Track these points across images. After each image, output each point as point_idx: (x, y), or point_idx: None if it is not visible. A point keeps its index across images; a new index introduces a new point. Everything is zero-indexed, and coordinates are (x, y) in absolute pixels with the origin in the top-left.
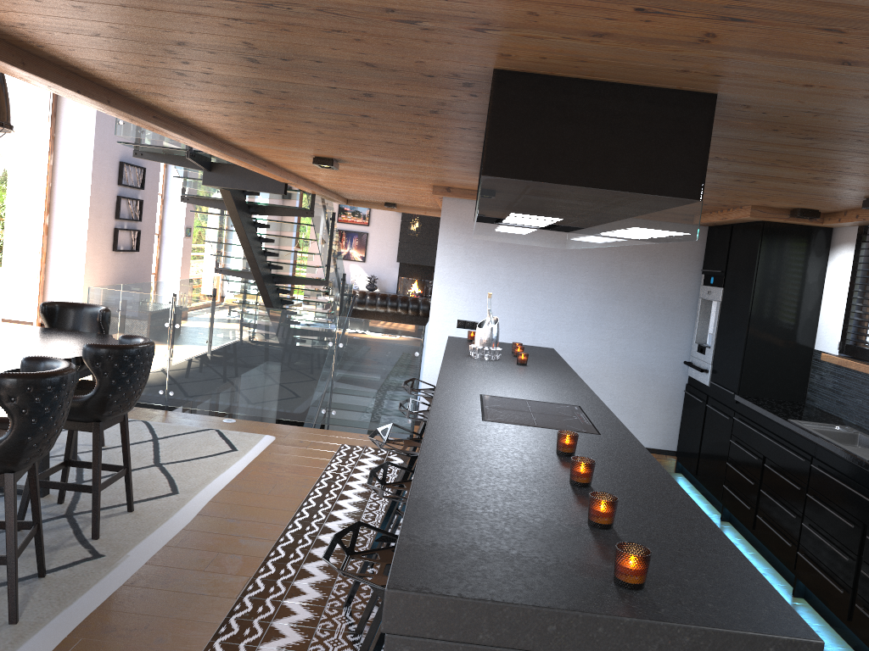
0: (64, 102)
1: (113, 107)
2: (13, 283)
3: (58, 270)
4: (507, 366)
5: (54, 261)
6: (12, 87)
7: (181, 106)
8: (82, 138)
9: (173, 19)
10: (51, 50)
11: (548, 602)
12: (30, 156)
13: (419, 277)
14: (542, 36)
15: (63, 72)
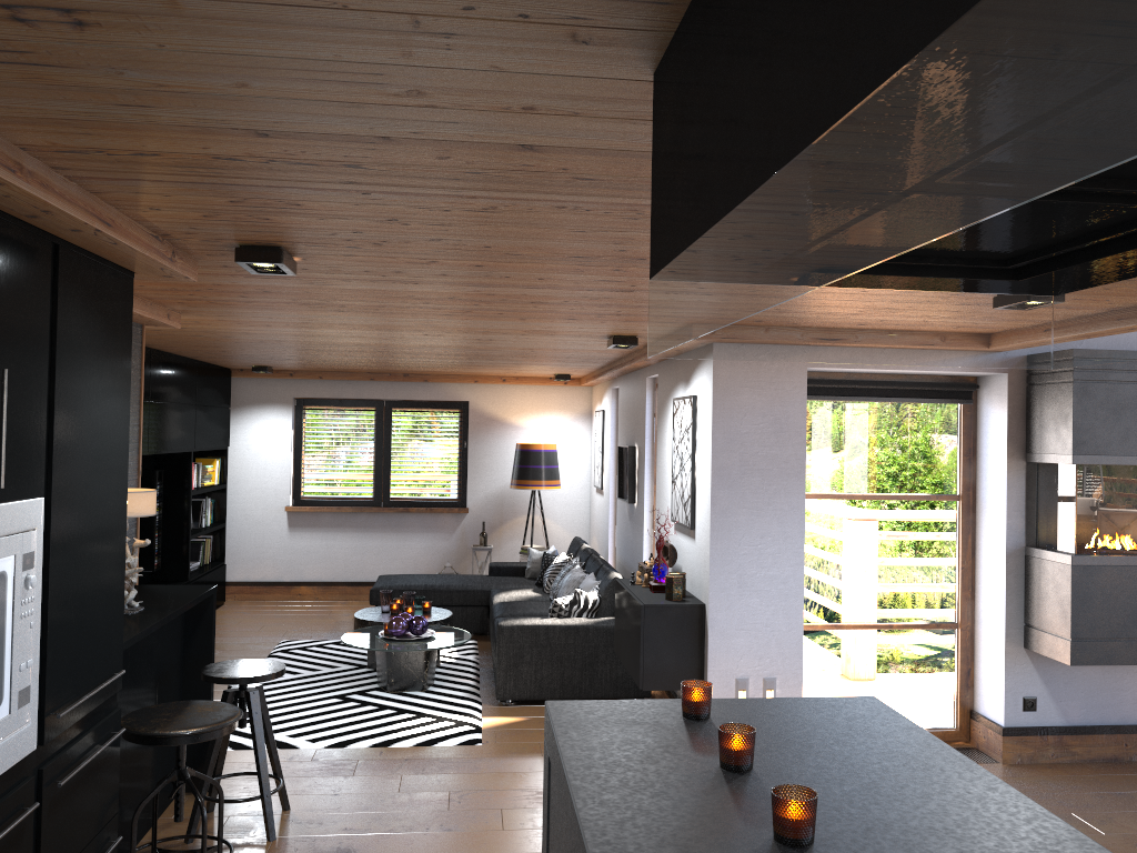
0: None
1: None
2: None
3: None
4: None
5: None
6: None
7: None
8: None
9: None
10: None
11: (756, 699)
12: None
13: None
14: None
15: None
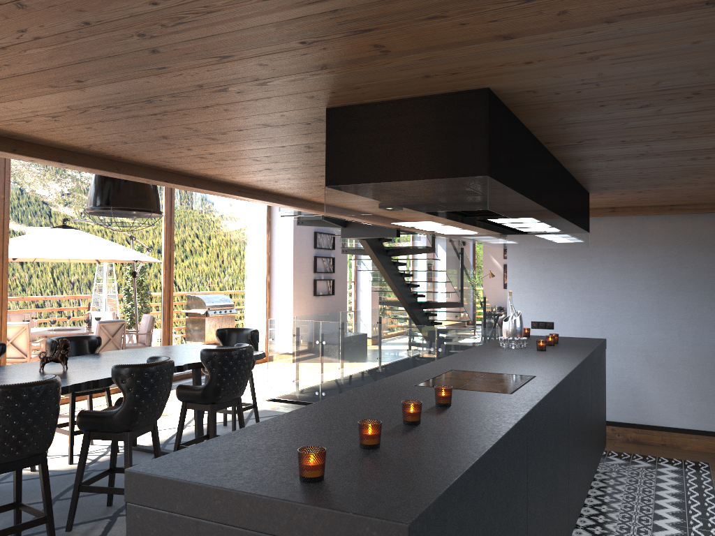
0: None
1: (199, 188)
2: (247, 323)
3: (276, 313)
4: (523, 352)
5: (274, 306)
6: None
7: (244, 180)
8: (286, 219)
9: (132, 122)
10: (127, 158)
11: (222, 483)
12: (254, 236)
13: None
14: (299, 77)
15: (151, 171)
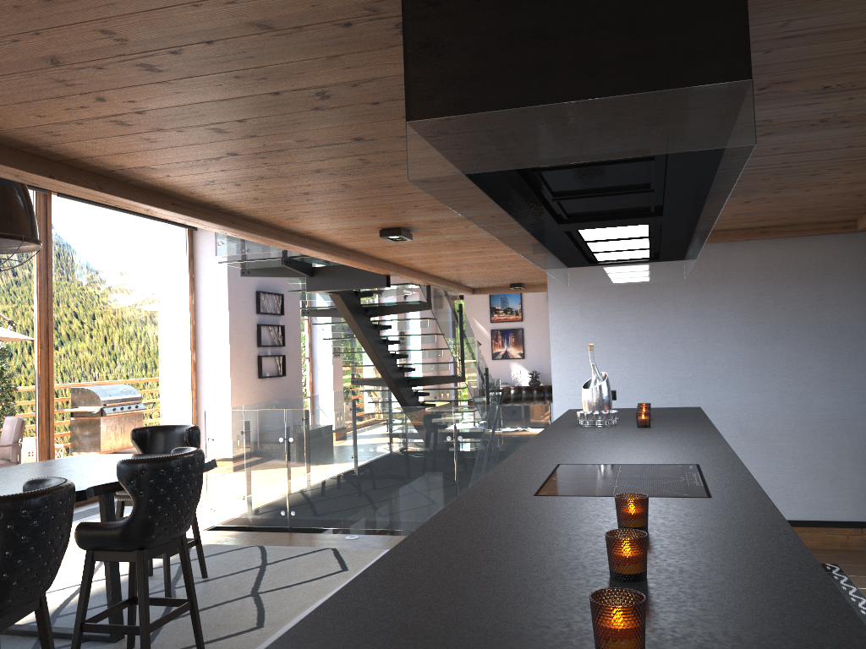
0: (198, 244)
1: (108, 193)
2: (165, 421)
3: (207, 404)
4: (623, 430)
5: (204, 395)
6: (148, 237)
7: (185, 182)
8: (217, 274)
9: None
10: None
11: None
12: (172, 298)
13: None
14: None
15: (24, 156)
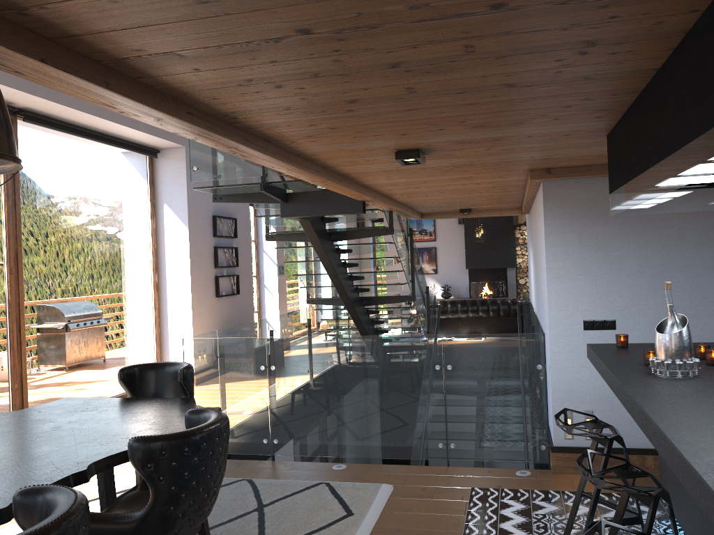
0: (158, 171)
1: (116, 92)
2: (131, 340)
3: (170, 322)
4: None
5: (166, 314)
6: (111, 164)
7: (214, 81)
8: (177, 199)
9: None
10: None
11: None
12: (135, 223)
13: (488, 280)
14: None
15: (3, 24)
